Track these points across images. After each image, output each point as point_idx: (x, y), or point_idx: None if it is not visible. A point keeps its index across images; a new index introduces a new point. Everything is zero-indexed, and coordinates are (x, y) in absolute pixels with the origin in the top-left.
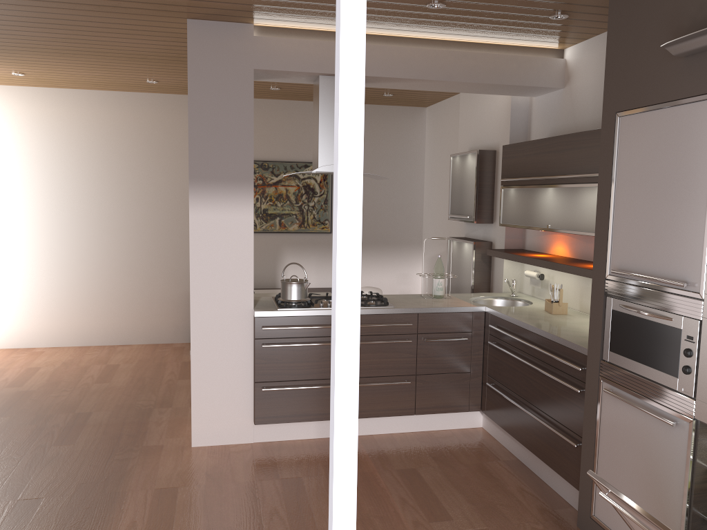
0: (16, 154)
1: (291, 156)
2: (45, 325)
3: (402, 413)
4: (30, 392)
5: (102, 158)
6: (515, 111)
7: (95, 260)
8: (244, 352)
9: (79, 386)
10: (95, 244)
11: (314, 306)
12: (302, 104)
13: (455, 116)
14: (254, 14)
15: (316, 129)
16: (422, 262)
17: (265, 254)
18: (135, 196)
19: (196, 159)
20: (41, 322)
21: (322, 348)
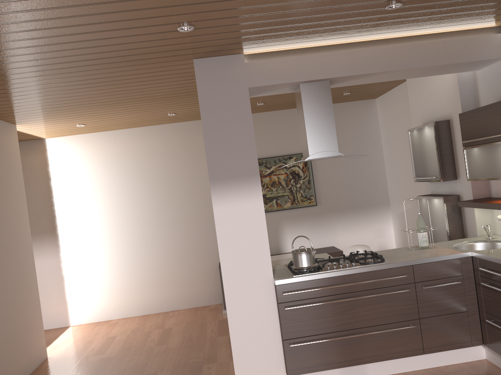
0: (85, 181)
1: (278, 152)
2: (117, 302)
3: (413, 353)
4: (110, 358)
5: (143, 175)
6: (462, 85)
7: (146, 249)
8: (271, 315)
9: (145, 349)
10: (145, 238)
11: (322, 270)
12: (280, 112)
13: (403, 100)
14: (244, 44)
15: (303, 126)
16: (392, 218)
17: (268, 229)
18: (169, 199)
19: (213, 164)
20: (113, 300)
21: (334, 305)
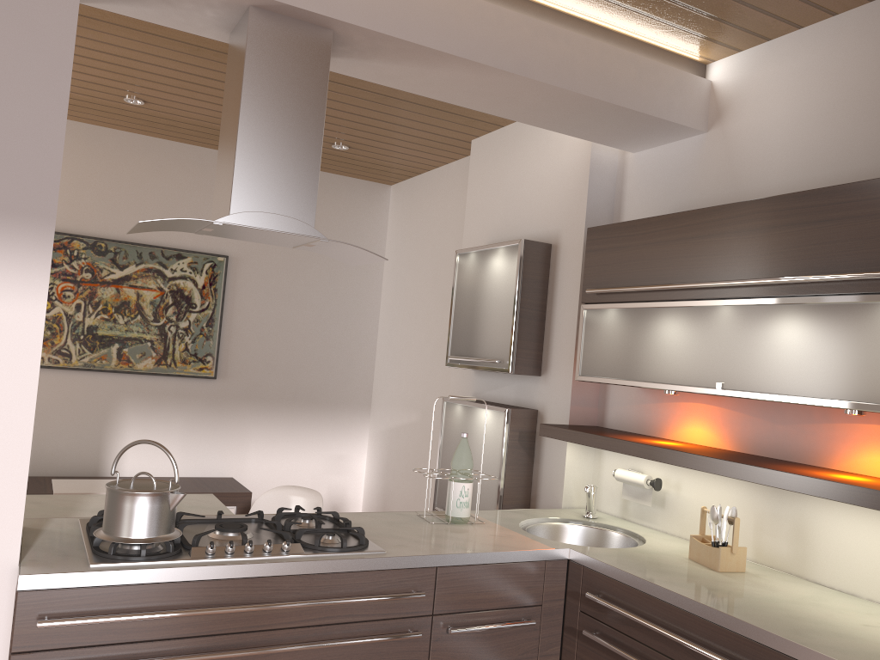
0: None
1: (153, 236)
2: None
3: None
4: None
5: None
6: (596, 175)
7: None
8: None
9: None
10: None
11: (192, 555)
12: (181, 148)
13: (449, 197)
14: None
15: (231, 129)
16: (369, 437)
17: (84, 412)
18: None
19: None
20: None
21: None
